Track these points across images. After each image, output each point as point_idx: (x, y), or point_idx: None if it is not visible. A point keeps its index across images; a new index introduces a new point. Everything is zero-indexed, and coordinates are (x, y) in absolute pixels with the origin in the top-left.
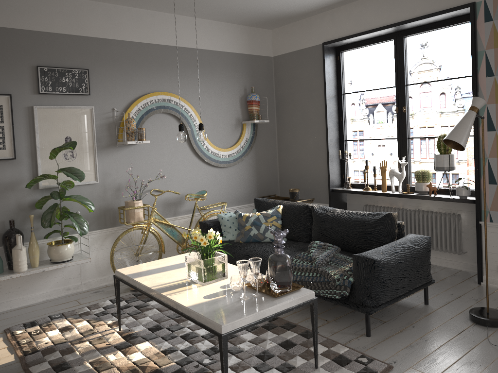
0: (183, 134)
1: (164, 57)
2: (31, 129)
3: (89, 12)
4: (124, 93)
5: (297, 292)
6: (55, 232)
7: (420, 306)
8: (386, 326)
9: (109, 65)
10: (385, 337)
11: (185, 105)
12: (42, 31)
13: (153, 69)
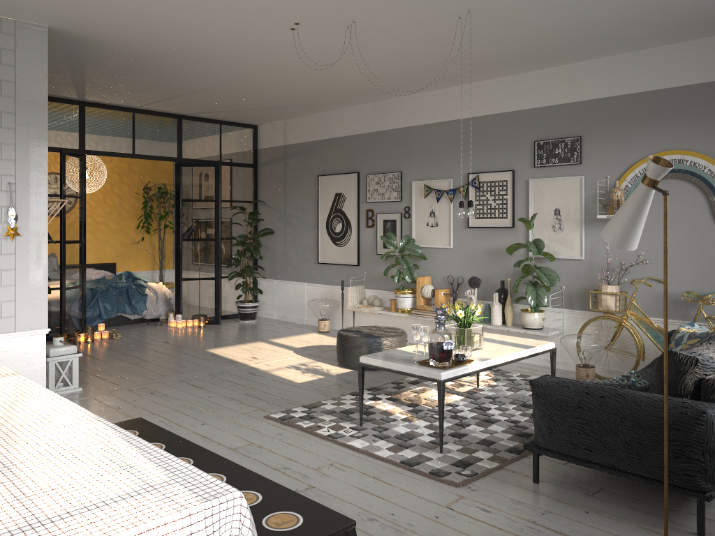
0: (458, 210)
1: (682, 102)
2: (528, 201)
3: (587, 73)
4: (621, 157)
5: (436, 369)
6: (525, 299)
7: (682, 527)
8: (573, 494)
9: (605, 128)
10: (537, 491)
11: (708, 166)
12: (542, 107)
13: (664, 121)
